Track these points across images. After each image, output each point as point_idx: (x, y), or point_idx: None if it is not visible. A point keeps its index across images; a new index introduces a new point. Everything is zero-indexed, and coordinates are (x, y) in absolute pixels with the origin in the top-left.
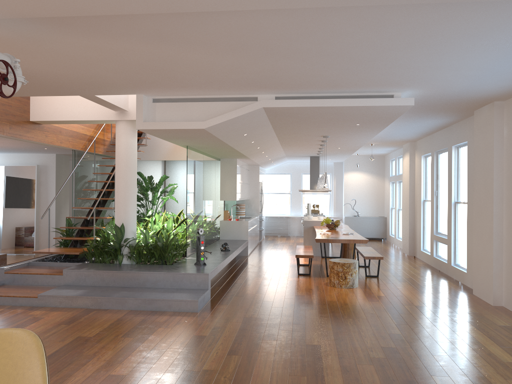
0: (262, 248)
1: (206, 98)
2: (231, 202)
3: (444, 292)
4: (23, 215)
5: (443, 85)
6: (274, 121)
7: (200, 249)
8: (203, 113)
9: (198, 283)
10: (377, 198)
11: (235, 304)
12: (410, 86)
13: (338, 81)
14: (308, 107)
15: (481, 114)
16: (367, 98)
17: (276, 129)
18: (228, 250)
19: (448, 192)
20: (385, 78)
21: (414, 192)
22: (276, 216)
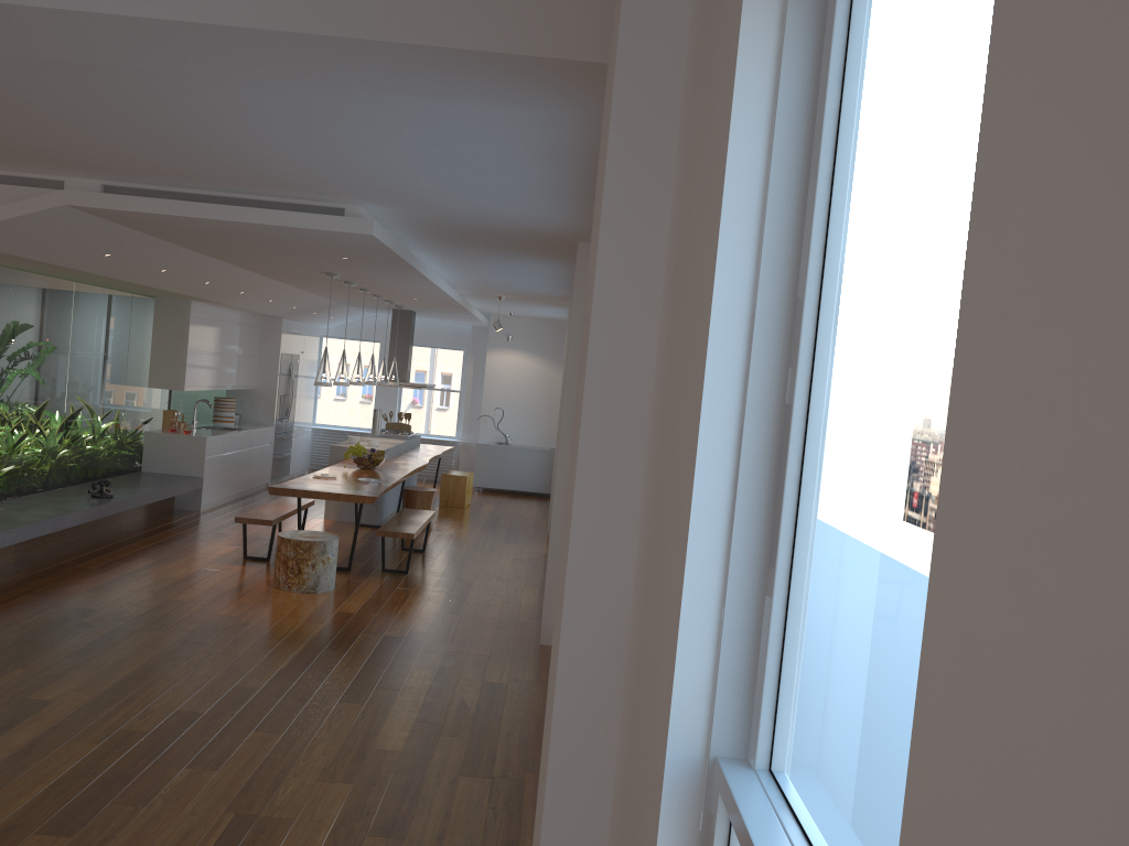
0: (258, 497)
1: None
2: (203, 393)
3: (491, 612)
4: None
5: (417, 201)
6: (156, 234)
7: None
8: None
9: None
10: (552, 410)
11: (5, 610)
12: (356, 197)
13: (187, 171)
14: (162, 215)
15: (576, 263)
16: (281, 211)
17: (194, 249)
18: (106, 496)
19: None
20: (273, 176)
21: None
22: (340, 430)
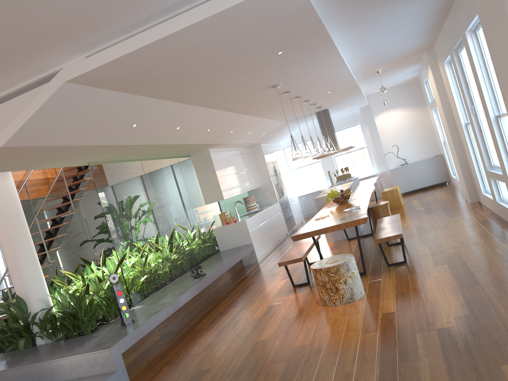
0: (285, 243)
1: (2, 98)
2: (236, 198)
3: (503, 275)
4: (9, 283)
5: None
6: (151, 94)
7: (118, 304)
8: (3, 122)
9: (102, 365)
10: (425, 134)
11: None
12: None
13: None
14: (129, 54)
15: None
16: None
17: (185, 101)
18: (201, 275)
19: (483, 105)
20: None
21: (453, 116)
22: (311, 192)
